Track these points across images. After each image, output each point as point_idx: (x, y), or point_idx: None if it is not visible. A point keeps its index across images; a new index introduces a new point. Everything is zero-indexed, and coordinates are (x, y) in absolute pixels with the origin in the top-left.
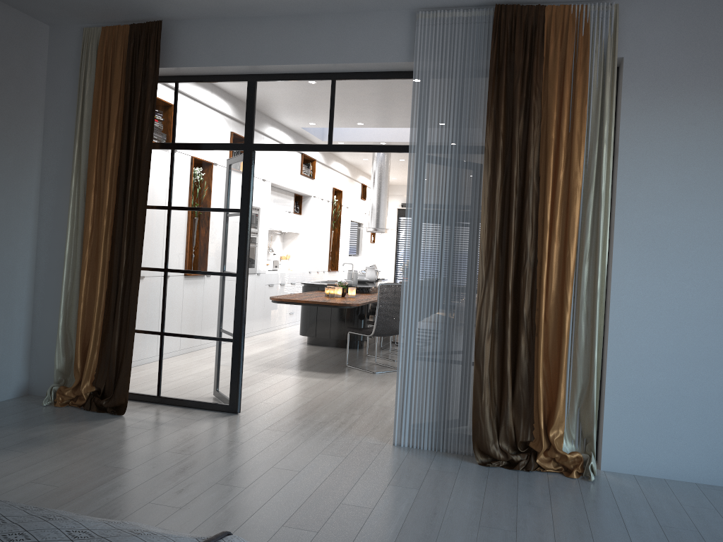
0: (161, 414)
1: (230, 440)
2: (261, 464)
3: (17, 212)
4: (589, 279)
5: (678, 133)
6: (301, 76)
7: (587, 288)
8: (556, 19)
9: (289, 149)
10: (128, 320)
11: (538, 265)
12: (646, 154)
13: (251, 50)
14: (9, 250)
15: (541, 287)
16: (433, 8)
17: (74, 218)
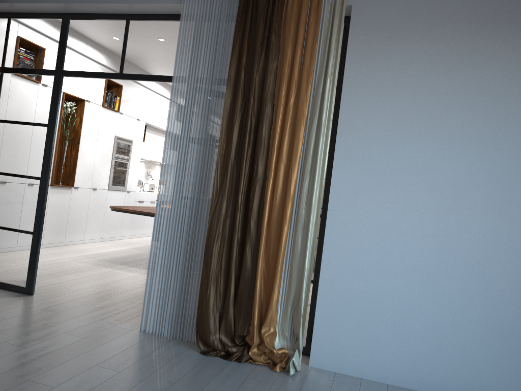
0: None
1: None
2: None
3: None
4: (308, 195)
5: (393, 72)
6: (103, 16)
7: (306, 203)
8: None
9: (88, 76)
10: None
11: (267, 181)
12: (365, 89)
13: None
14: None
15: (265, 200)
16: None
17: None
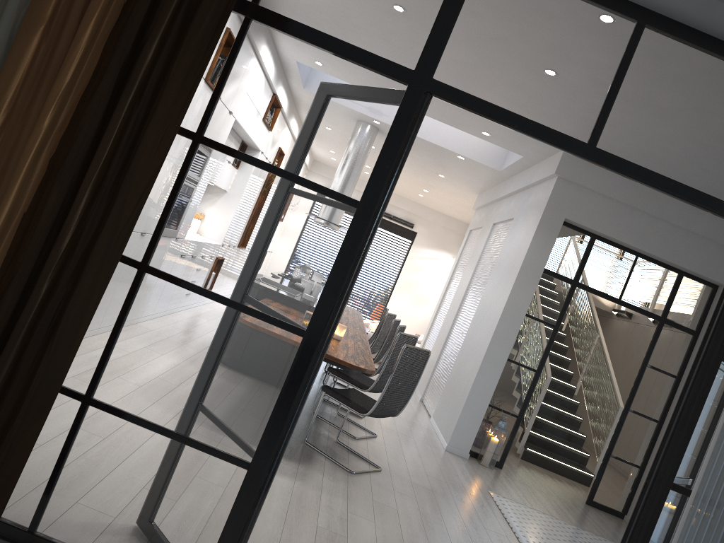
0: None
1: None
2: None
3: None
4: None
5: None
6: None
7: None
8: None
9: (506, 122)
10: (37, 383)
11: None
12: None
13: None
14: None
15: None
16: None
17: None
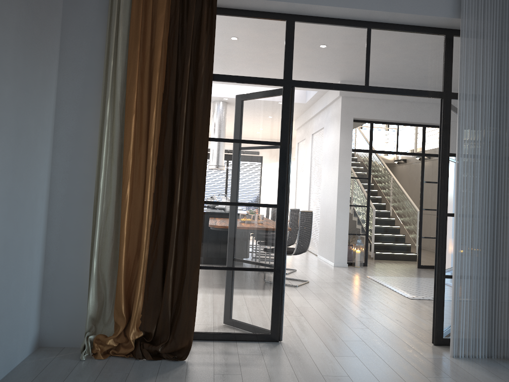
0: (217, 353)
1: (331, 374)
2: None
3: (41, 136)
4: None
5: None
6: (340, 21)
7: None
8: None
9: (329, 88)
10: (189, 256)
11: None
12: None
13: None
14: (34, 181)
15: None
16: None
17: (107, 146)
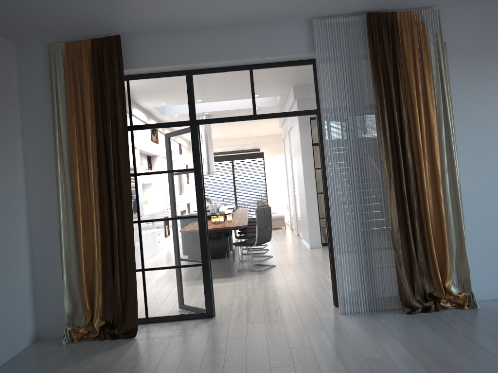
0: (161, 330)
1: (235, 336)
2: (280, 347)
3: (14, 194)
4: (450, 182)
5: (484, 86)
6: (227, 69)
7: (449, 188)
8: (404, 20)
9: (225, 121)
10: (128, 264)
11: (418, 178)
12: (468, 100)
13: (192, 52)
14: (13, 226)
15: (424, 191)
16: (321, 16)
17: (63, 192)
